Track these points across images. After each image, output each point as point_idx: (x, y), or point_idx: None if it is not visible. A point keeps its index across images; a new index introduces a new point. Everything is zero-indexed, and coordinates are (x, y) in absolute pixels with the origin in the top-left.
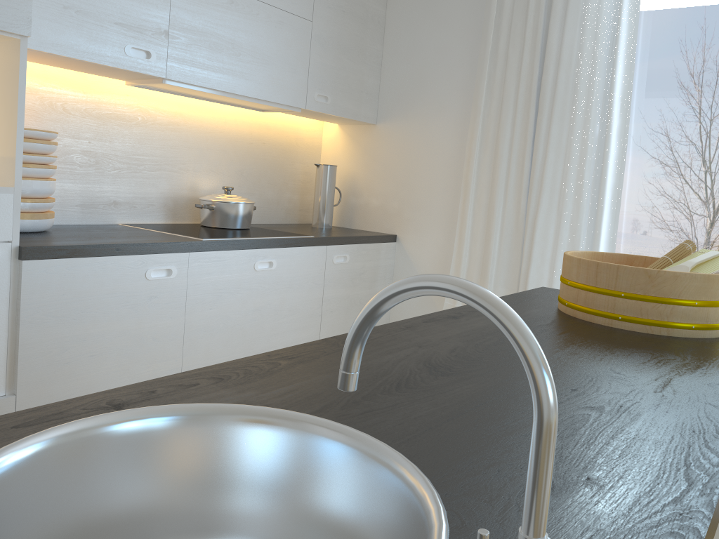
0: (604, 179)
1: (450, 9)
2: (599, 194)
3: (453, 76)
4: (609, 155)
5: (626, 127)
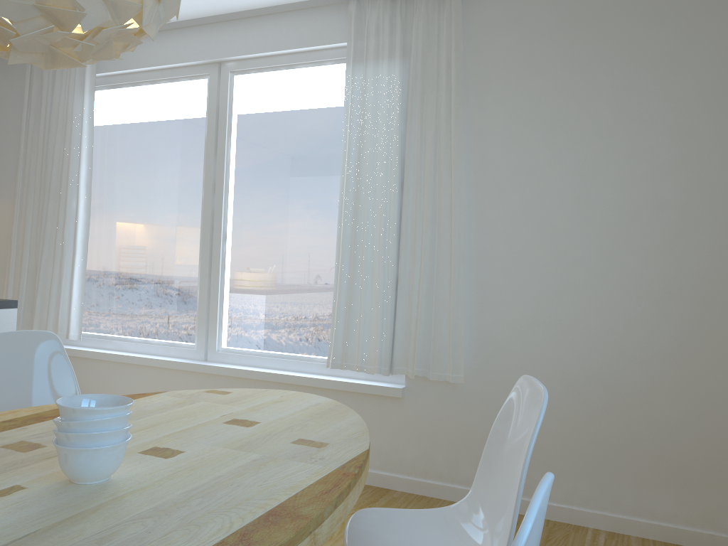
0: (76, 235)
1: (7, 126)
2: (74, 245)
3: (9, 170)
4: (78, 220)
5: (90, 202)
